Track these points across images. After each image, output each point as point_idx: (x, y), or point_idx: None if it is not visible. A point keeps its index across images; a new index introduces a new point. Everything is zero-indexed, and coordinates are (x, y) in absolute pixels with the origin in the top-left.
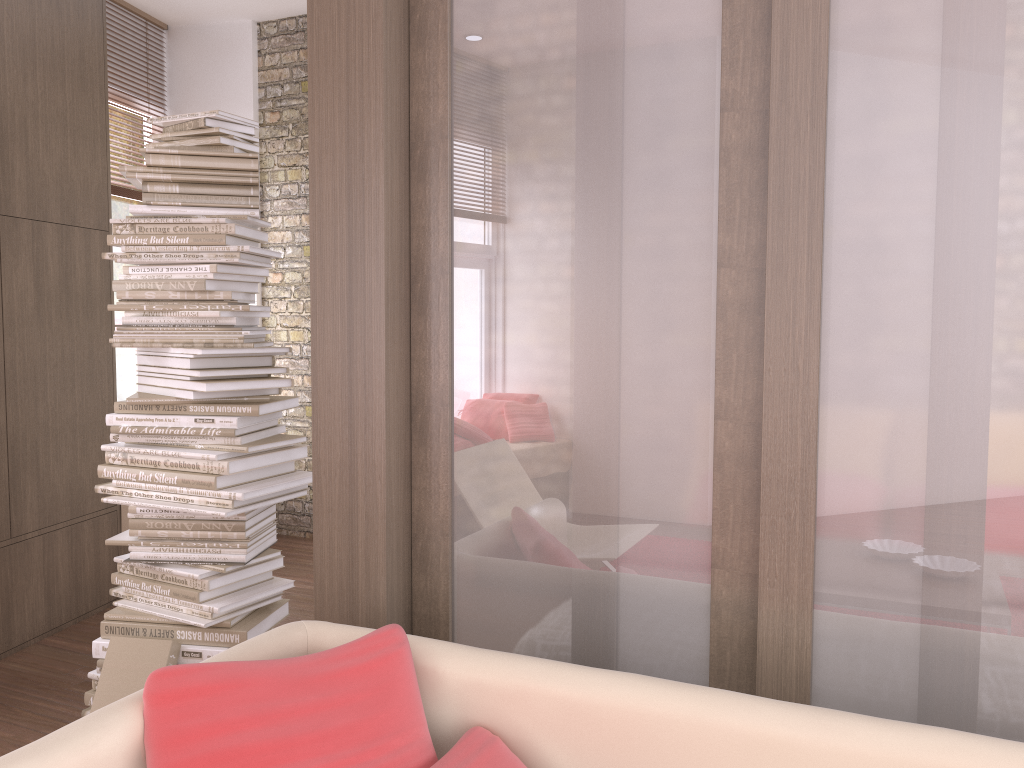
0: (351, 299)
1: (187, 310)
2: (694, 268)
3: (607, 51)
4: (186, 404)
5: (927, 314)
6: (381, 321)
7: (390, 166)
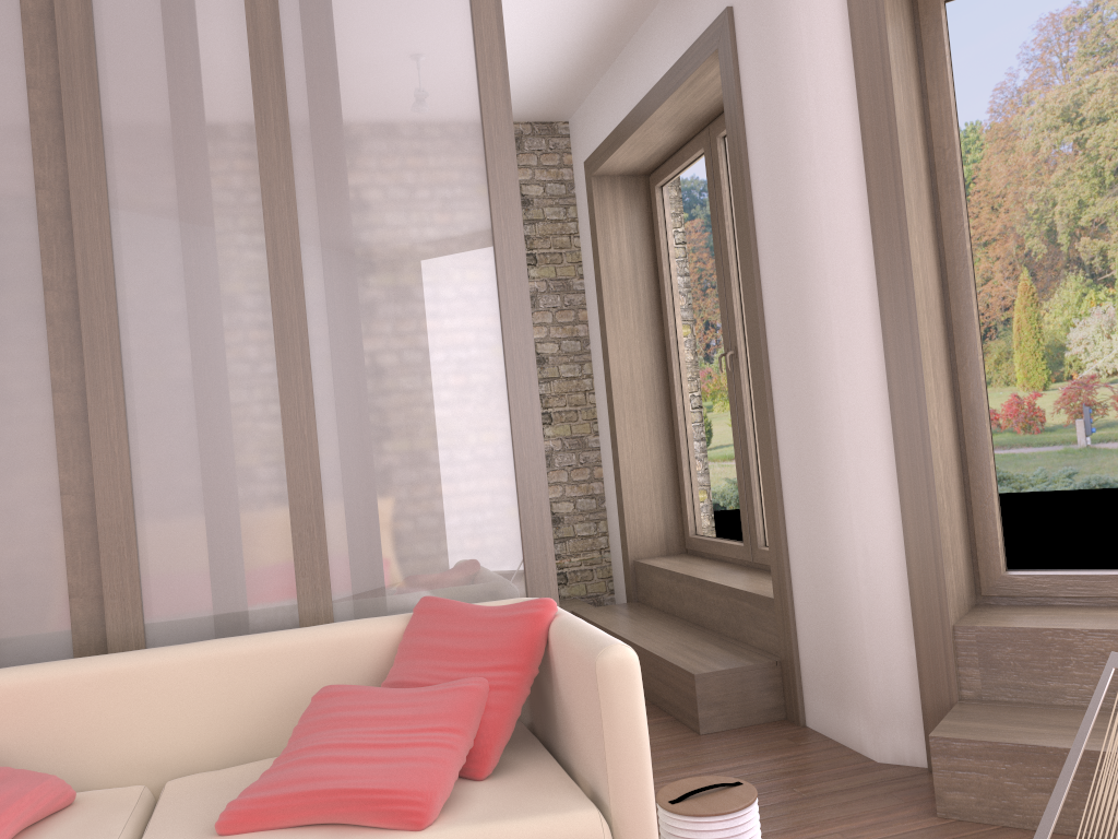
0: None
1: None
2: (35, 394)
3: None
4: None
5: (191, 412)
6: None
7: None
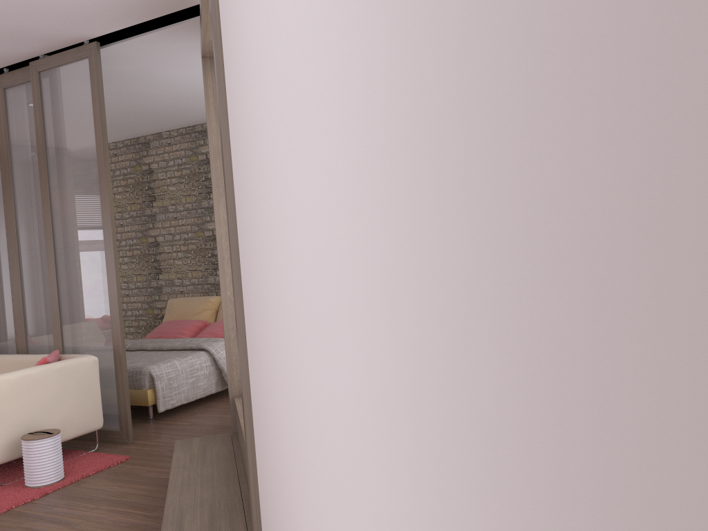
0: None
1: None
2: (7, 269)
3: None
4: None
5: (34, 277)
6: None
7: None
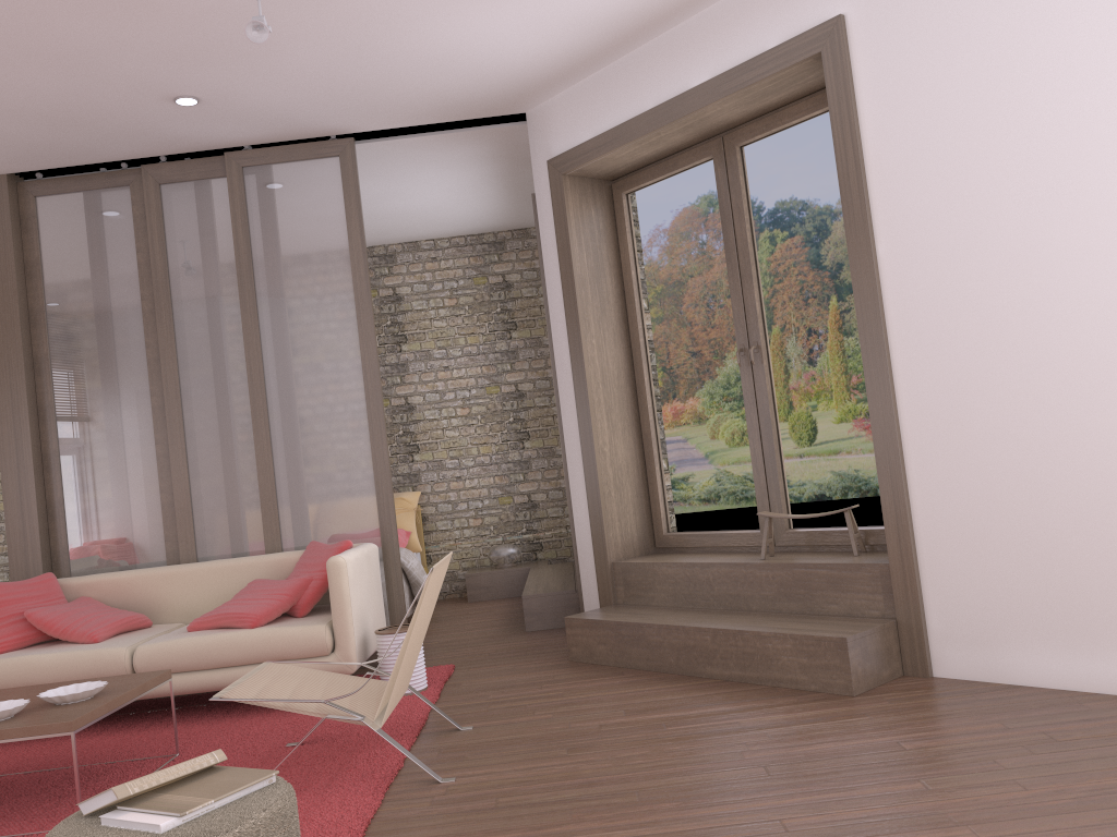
0: (19, 469)
1: None
2: (148, 445)
3: (111, 377)
4: None
5: (216, 452)
6: (33, 475)
7: (31, 420)
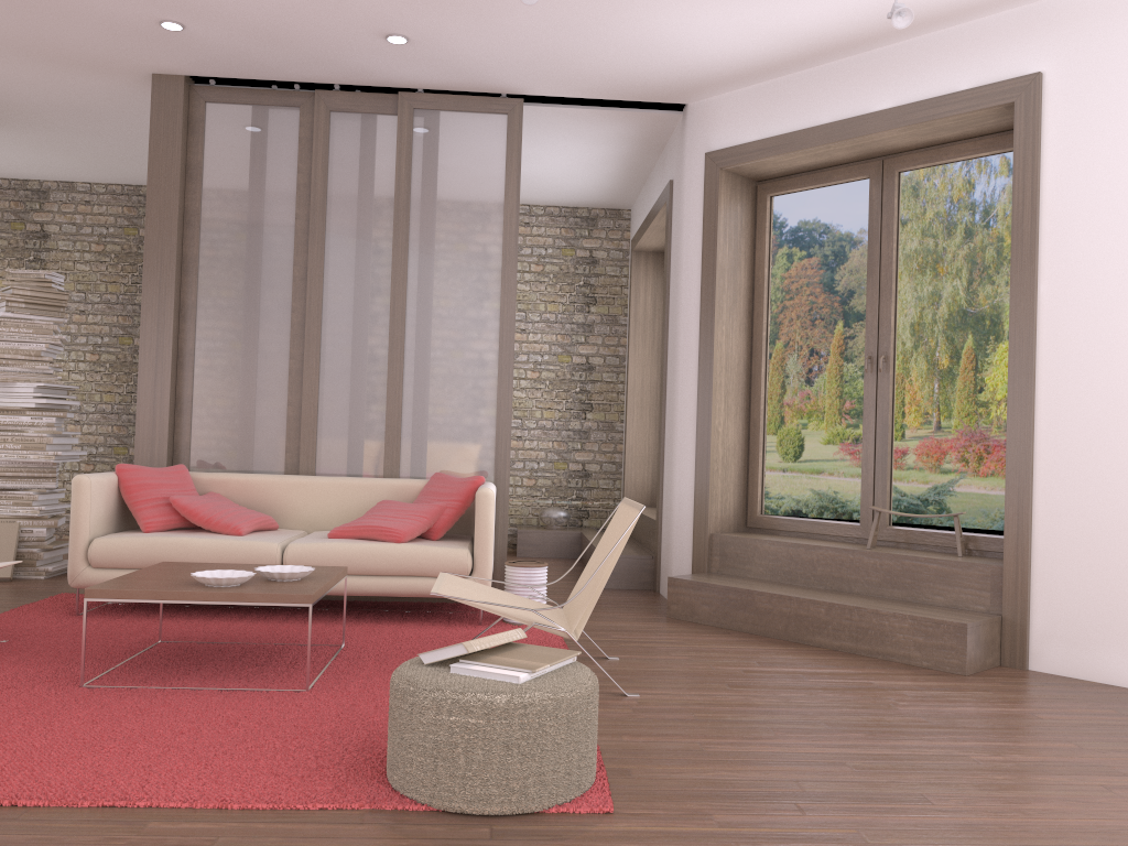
0: (157, 361)
1: (28, 365)
2: (282, 358)
3: (255, 288)
4: (25, 410)
5: (347, 375)
6: (169, 370)
7: (175, 316)
